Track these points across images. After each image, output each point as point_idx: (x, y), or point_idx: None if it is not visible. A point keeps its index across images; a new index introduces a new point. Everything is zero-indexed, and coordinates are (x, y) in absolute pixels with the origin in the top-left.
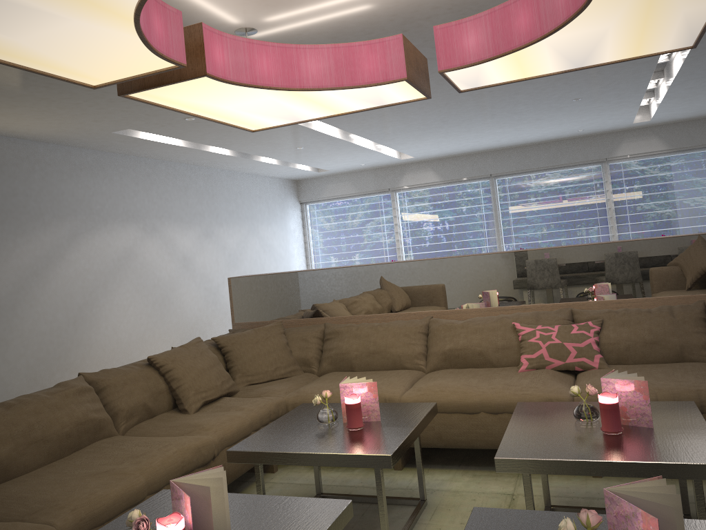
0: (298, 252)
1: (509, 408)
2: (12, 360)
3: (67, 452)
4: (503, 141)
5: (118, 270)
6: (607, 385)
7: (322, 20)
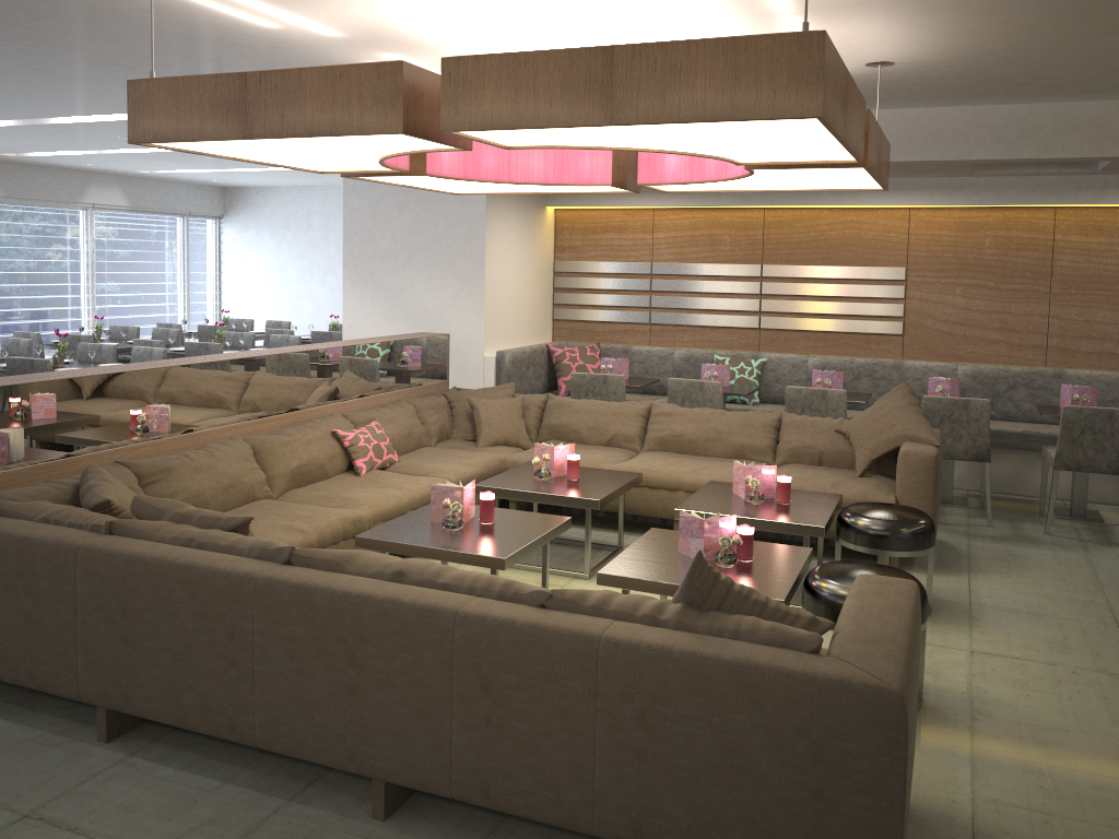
0: None
1: (424, 500)
2: None
3: None
4: None
5: None
6: (557, 451)
7: (217, 9)
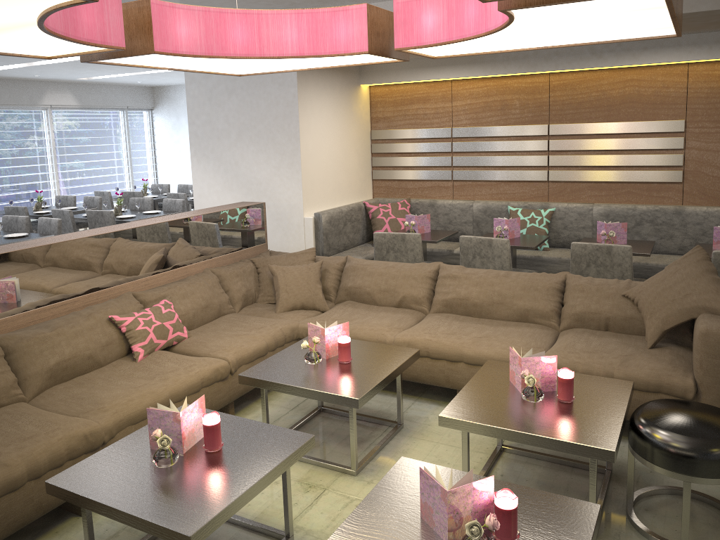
0: None
1: (192, 389)
2: None
3: None
4: None
5: None
6: (328, 332)
7: None
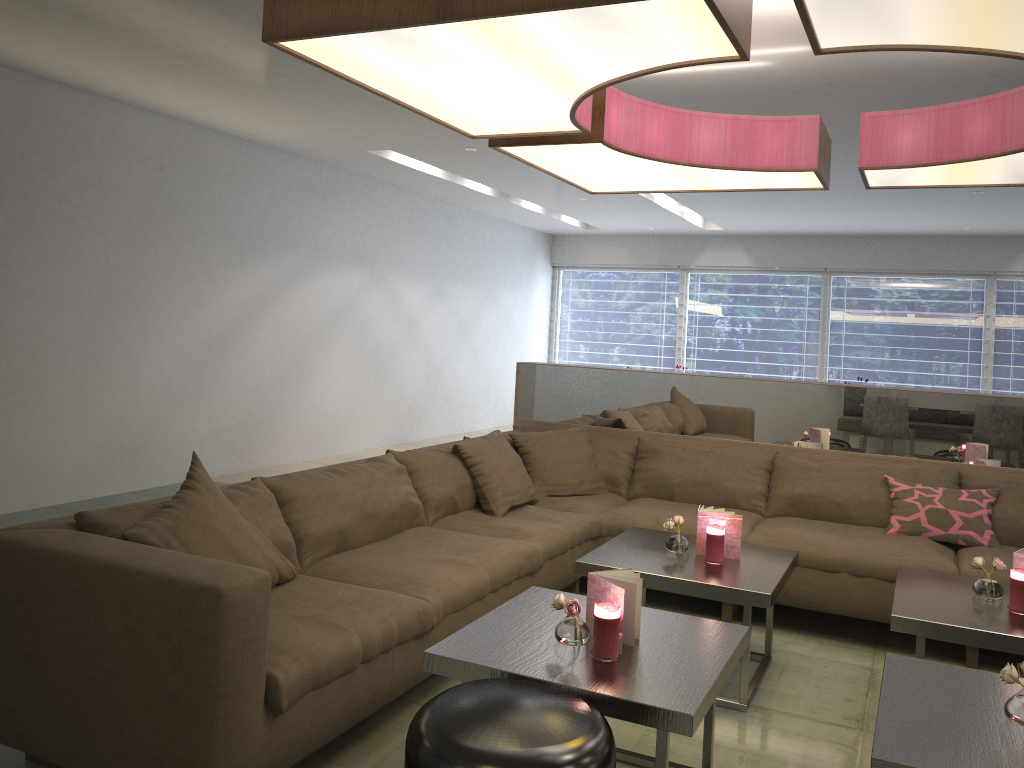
0: (541, 333)
1: (878, 572)
2: (213, 417)
3: (390, 533)
4: (854, 226)
5: (335, 325)
6: (1020, 562)
7: (701, 70)
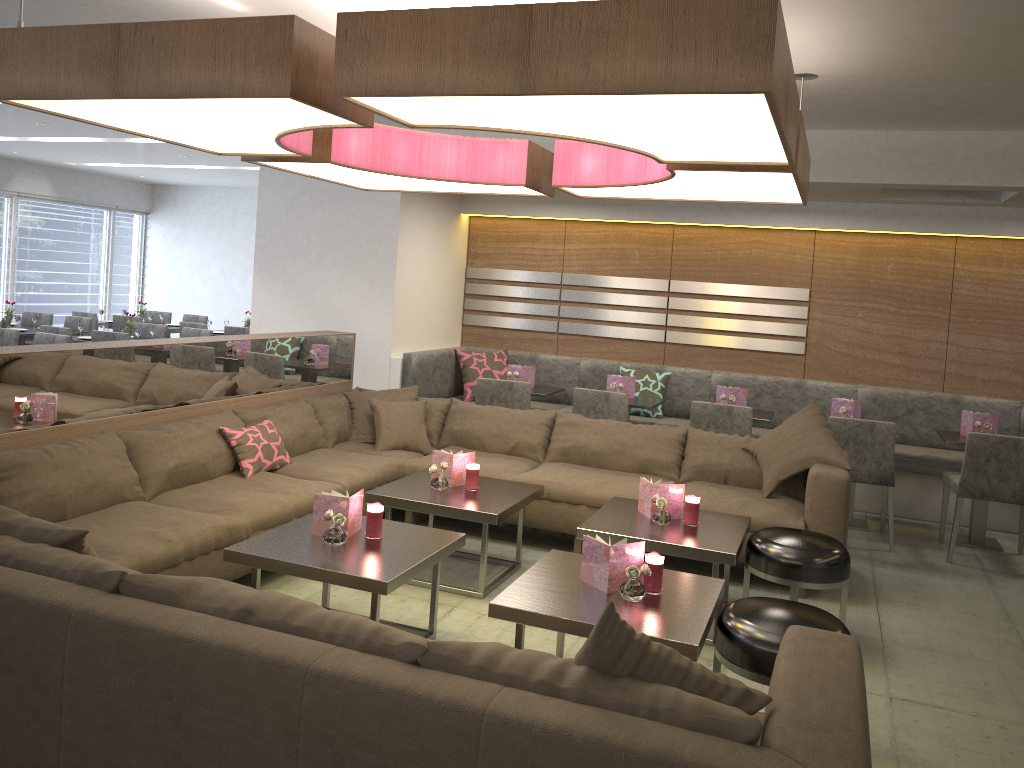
0: None
1: (312, 507)
2: None
3: None
4: None
5: None
6: (456, 459)
7: None
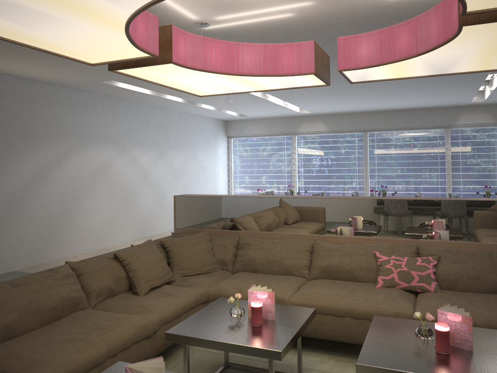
0: (223, 172)
1: (367, 316)
2: (20, 235)
3: (54, 320)
4: (376, 106)
5: (97, 177)
6: (442, 315)
7: (256, 21)
